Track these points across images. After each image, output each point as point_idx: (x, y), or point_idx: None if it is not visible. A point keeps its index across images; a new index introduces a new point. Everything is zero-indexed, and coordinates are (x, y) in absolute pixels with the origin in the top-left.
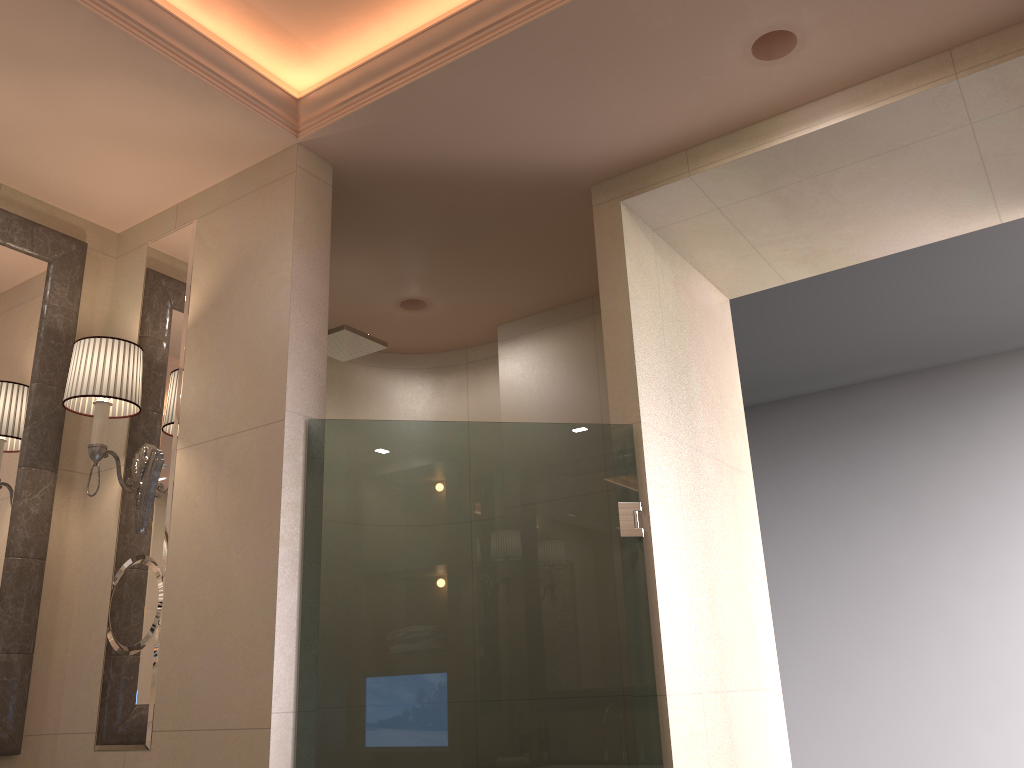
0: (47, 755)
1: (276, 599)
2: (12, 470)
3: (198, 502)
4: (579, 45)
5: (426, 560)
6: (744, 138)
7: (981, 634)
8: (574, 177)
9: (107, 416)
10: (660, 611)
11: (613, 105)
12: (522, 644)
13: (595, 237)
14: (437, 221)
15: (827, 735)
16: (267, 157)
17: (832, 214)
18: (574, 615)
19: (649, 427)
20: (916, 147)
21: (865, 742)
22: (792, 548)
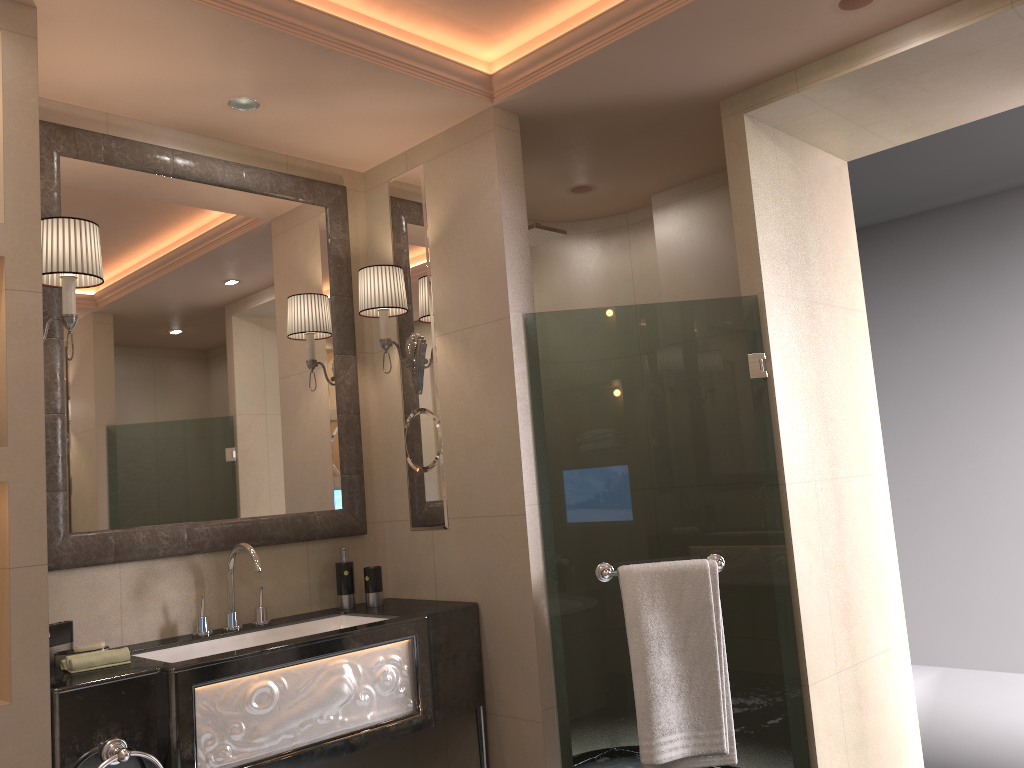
0: (380, 534)
1: (519, 436)
2: (331, 358)
3: (456, 373)
4: (700, 23)
5: (602, 373)
6: (841, 59)
7: None
8: (705, 97)
9: (388, 318)
10: (780, 428)
11: (731, 52)
12: (689, 438)
13: (724, 145)
14: (598, 137)
15: (954, 502)
16: (470, 116)
17: (926, 99)
18: (733, 412)
19: (770, 295)
20: (989, 50)
21: (987, 507)
22: (926, 348)
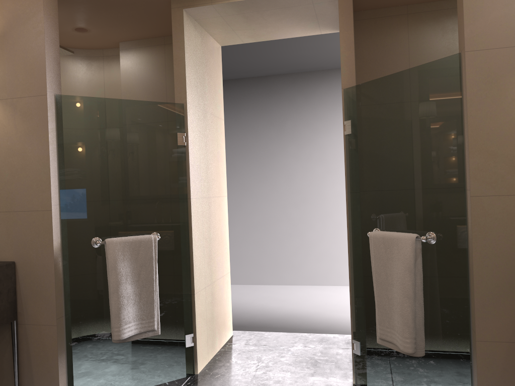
0: None
1: (50, 165)
2: None
3: (5, 124)
4: None
5: (70, 138)
6: None
7: (298, 176)
8: None
9: None
10: (190, 171)
11: None
12: (118, 176)
13: (172, 23)
14: (100, 1)
15: (241, 212)
16: None
17: (263, 24)
18: (141, 165)
19: (189, 104)
20: (294, 8)
21: (254, 214)
22: (235, 141)
